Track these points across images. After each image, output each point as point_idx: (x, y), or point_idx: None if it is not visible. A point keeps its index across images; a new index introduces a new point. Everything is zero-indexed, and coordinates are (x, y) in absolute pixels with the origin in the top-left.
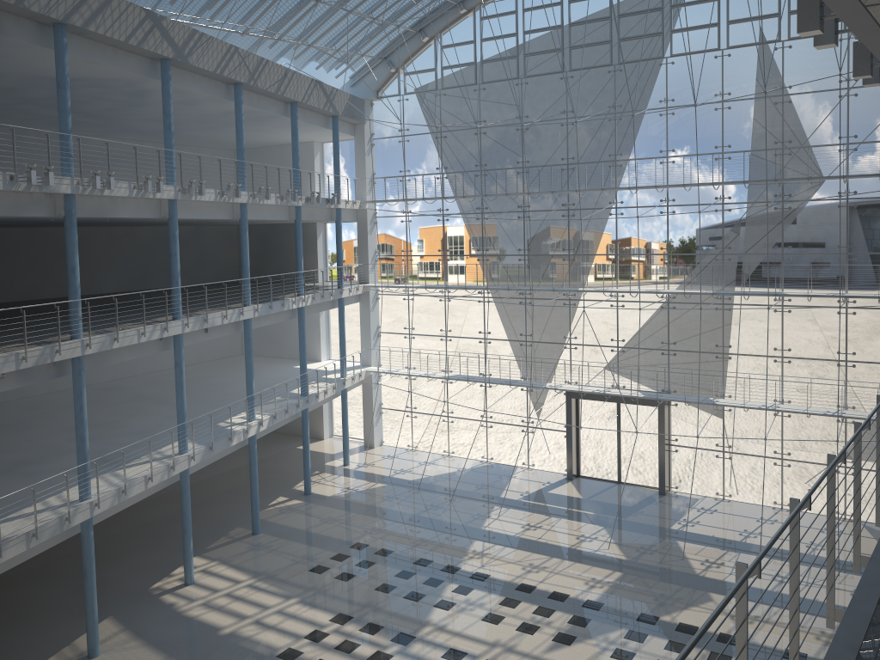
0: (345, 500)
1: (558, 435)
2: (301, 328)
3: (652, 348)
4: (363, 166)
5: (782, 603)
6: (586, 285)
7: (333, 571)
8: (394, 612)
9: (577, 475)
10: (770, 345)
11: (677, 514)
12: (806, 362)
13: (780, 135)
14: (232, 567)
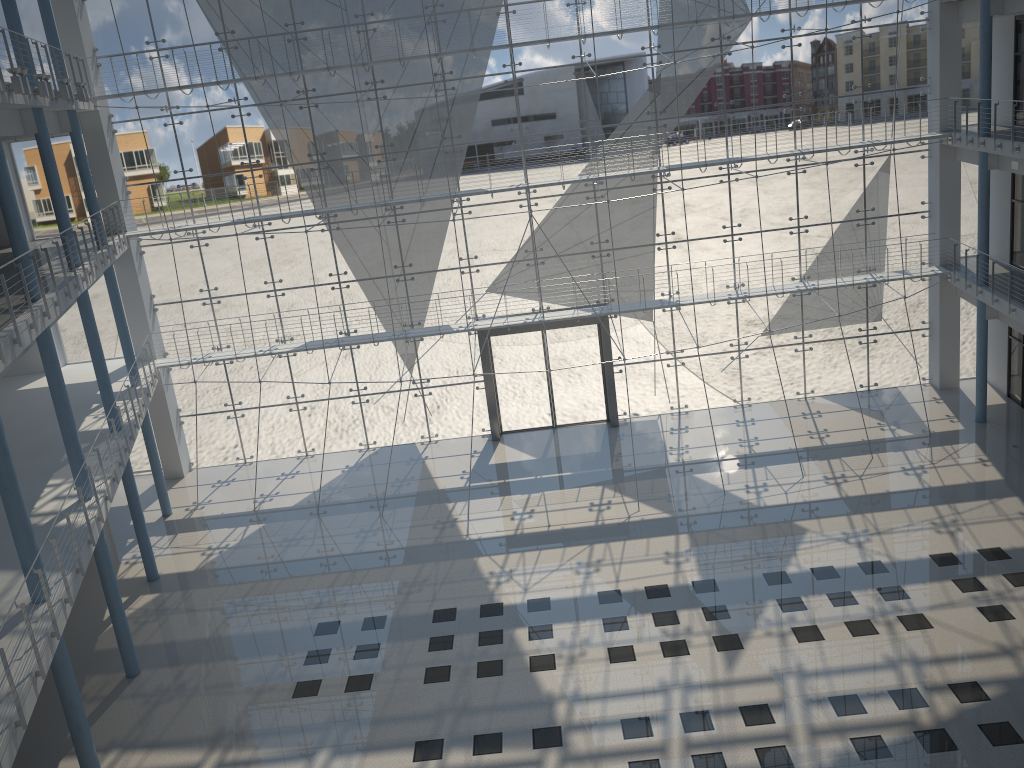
0: (226, 568)
1: (466, 389)
2: (89, 322)
3: (580, 252)
4: (78, 37)
5: (867, 507)
6: (483, 184)
7: (332, 681)
8: (490, 704)
9: (500, 432)
10: (718, 224)
11: (657, 444)
12: (758, 236)
13: None
14: (155, 748)
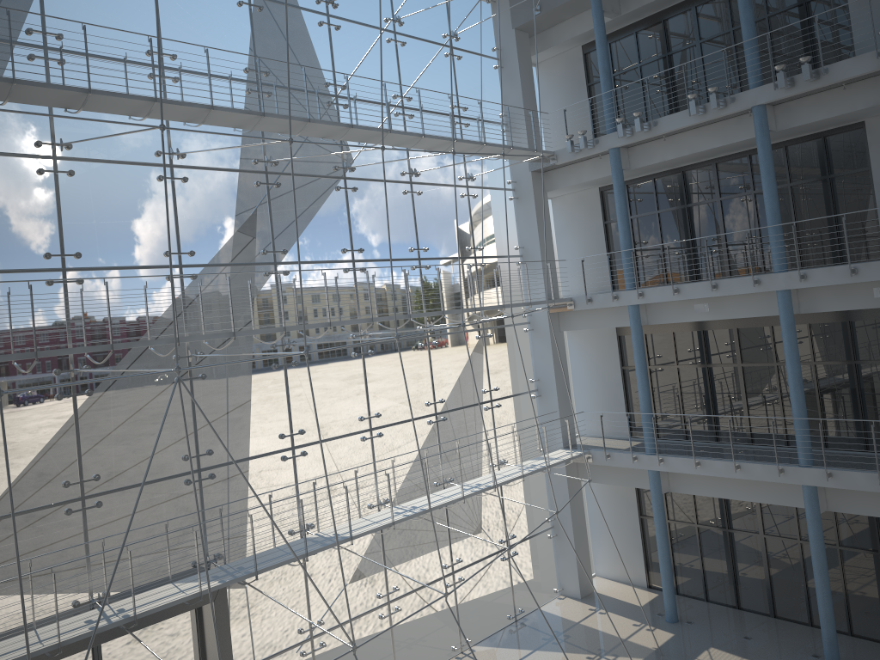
0: None
1: None
2: None
3: (166, 476)
4: None
5: None
6: None
7: None
8: None
9: None
10: (355, 414)
11: None
12: (398, 428)
13: (332, 75)
14: None
